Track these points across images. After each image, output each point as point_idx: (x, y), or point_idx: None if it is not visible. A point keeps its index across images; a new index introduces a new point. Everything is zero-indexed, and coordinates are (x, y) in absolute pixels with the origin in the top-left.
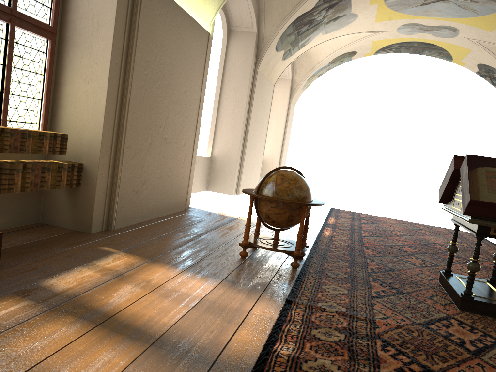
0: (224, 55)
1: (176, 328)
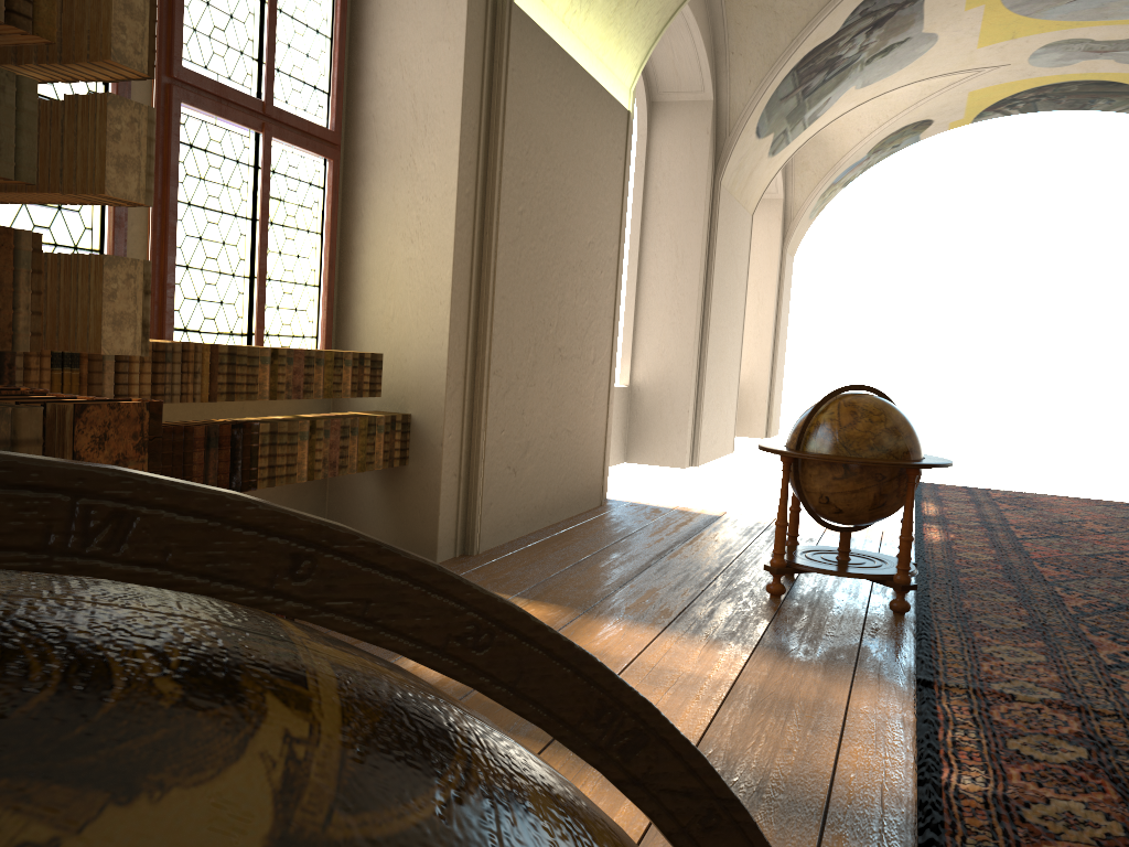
0: (645, 158)
1: (709, 745)
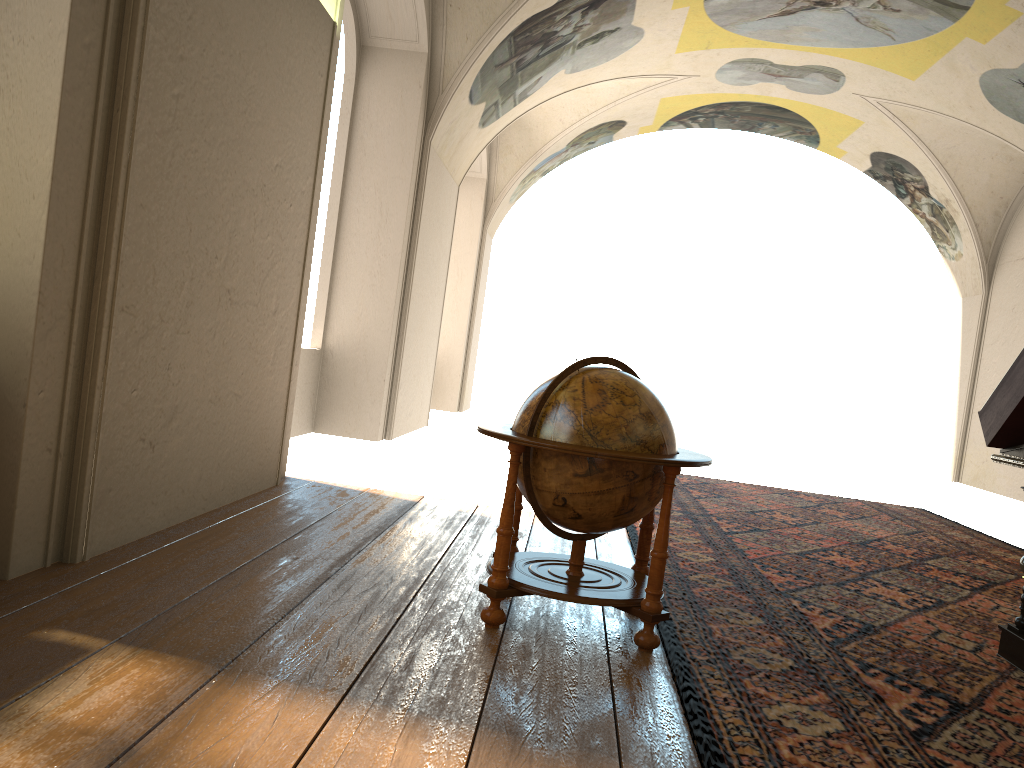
0: (351, 105)
1: None
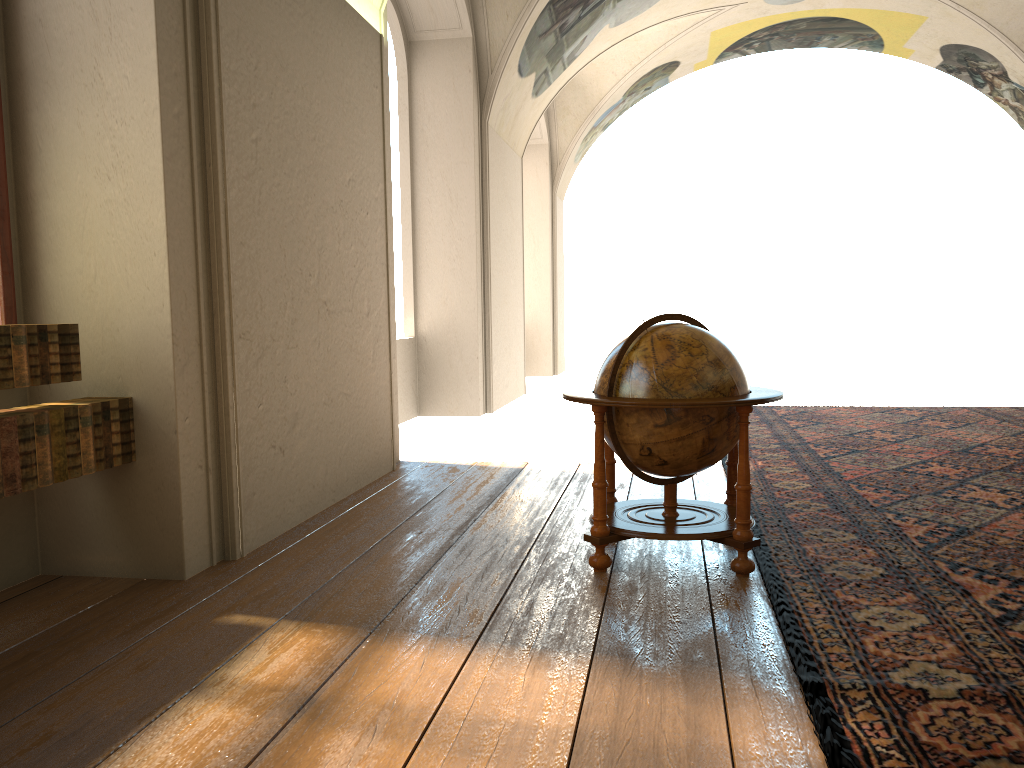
0: (408, 101)
1: None
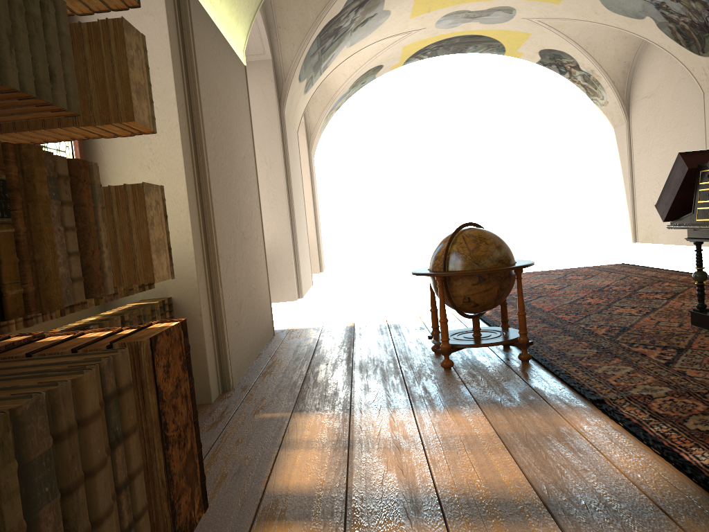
0: None
1: (538, 482)
